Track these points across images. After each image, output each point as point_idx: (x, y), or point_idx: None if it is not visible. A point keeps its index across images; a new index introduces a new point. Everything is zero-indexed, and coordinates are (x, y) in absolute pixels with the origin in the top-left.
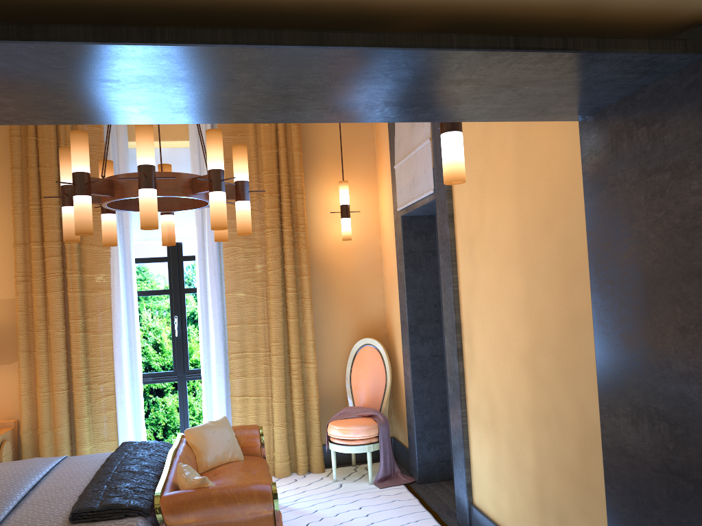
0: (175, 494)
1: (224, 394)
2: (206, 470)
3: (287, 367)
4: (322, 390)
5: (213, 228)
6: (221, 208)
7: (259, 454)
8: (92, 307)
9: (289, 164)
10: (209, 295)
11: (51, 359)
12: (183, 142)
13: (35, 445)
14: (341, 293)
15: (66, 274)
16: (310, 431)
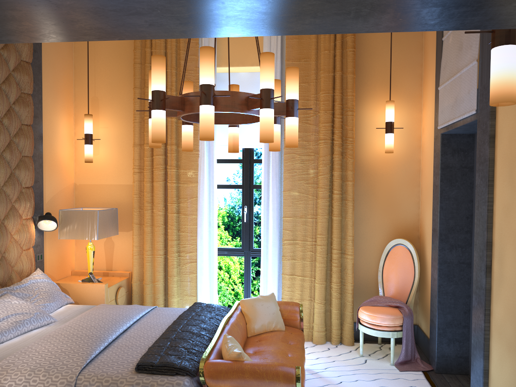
0: (215, 362)
1: (277, 271)
2: (253, 335)
3: (329, 256)
4: (357, 278)
5: (261, 141)
6: (268, 123)
7: (298, 326)
8: (184, 195)
9: (343, 86)
10: (270, 192)
11: (154, 231)
12: (258, 67)
13: (141, 292)
14: (380, 198)
15: (167, 169)
16: (344, 310)
